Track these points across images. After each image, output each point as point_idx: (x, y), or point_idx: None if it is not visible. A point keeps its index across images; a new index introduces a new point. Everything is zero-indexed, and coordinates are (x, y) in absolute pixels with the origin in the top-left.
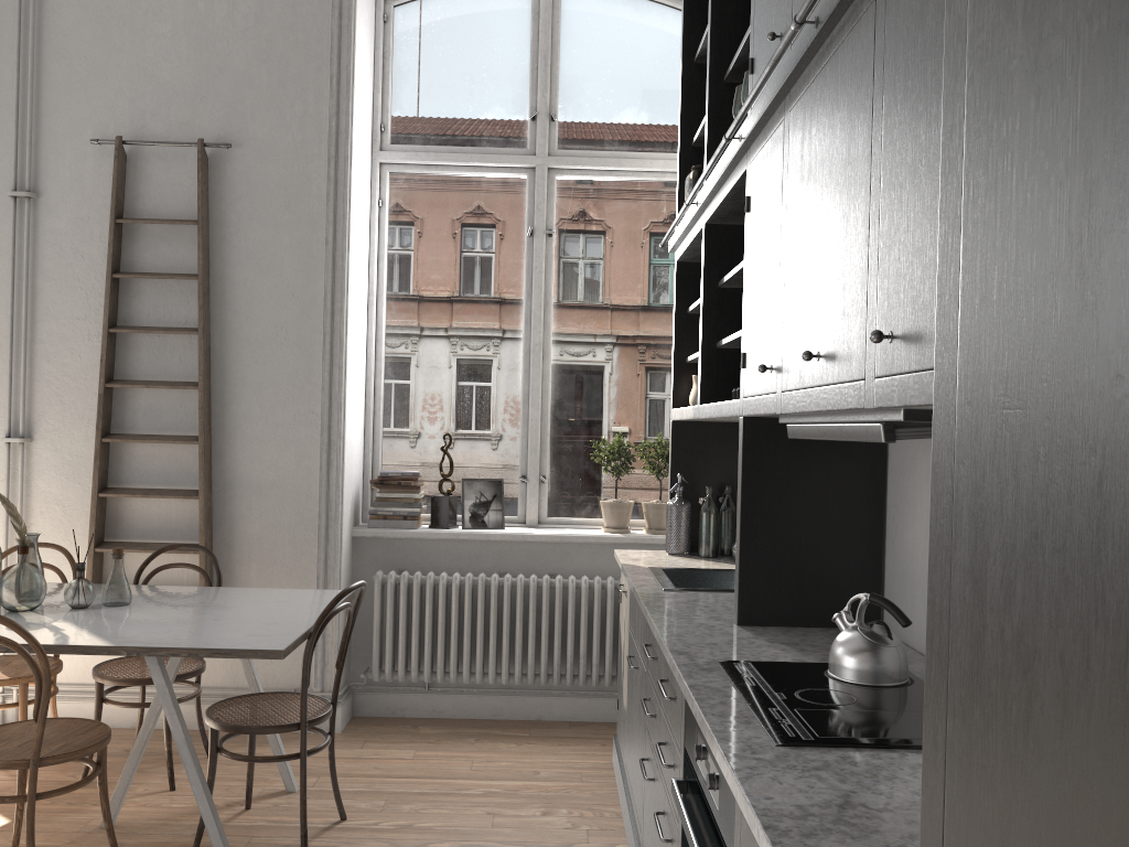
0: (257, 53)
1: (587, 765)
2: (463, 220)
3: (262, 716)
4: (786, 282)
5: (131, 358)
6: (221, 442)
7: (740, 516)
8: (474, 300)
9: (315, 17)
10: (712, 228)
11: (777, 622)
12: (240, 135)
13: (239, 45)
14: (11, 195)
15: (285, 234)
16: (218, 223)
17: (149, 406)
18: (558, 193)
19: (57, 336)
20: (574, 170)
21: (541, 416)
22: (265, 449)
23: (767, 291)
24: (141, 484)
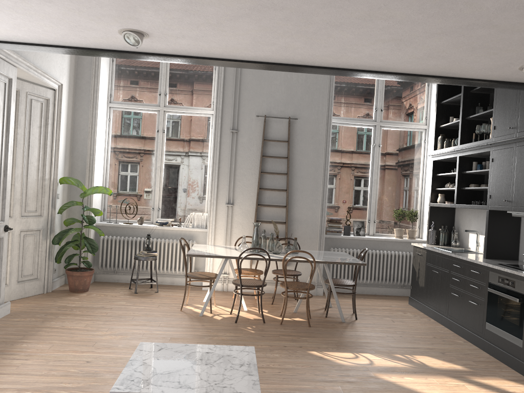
0: (305, 91)
1: (402, 304)
2: (353, 140)
3: (341, 283)
4: (515, 183)
5: (264, 181)
6: (290, 207)
7: (487, 233)
8: (355, 165)
9: (322, 81)
10: (460, 157)
11: (494, 258)
12: (299, 115)
13: (299, 88)
14: (231, 131)
15: (311, 145)
16: (291, 141)
17: (269, 196)
18: (382, 133)
19: (242, 174)
20: (387, 126)
21: (374, 202)
22: (302, 210)
23: (504, 183)
24: (265, 219)
